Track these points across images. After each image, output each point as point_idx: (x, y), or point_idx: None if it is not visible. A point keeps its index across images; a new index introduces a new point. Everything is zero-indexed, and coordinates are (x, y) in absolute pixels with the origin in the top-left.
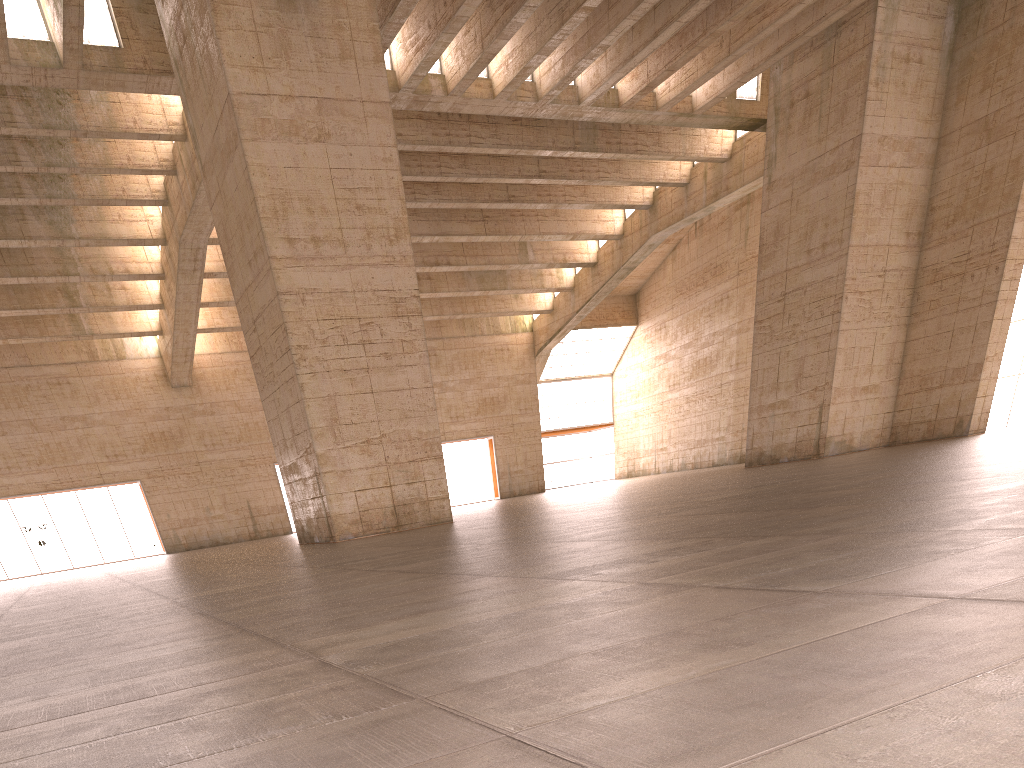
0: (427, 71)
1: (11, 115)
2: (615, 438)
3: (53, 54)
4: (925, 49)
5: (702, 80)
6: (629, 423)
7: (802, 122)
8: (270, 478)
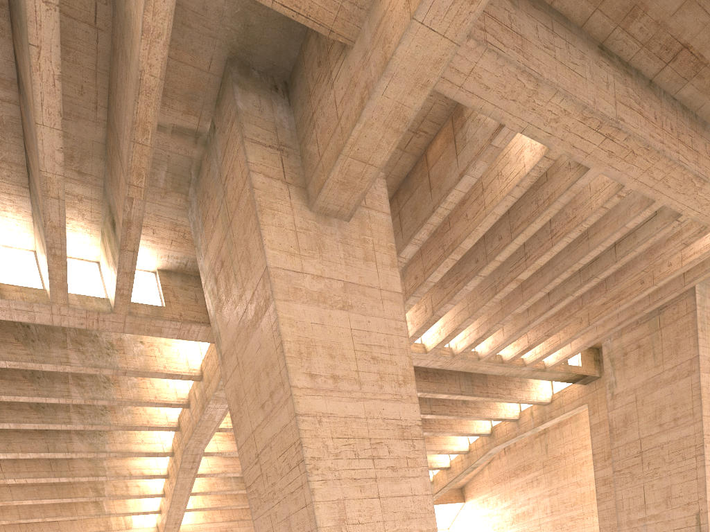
0: None
1: (67, 358)
2: None
3: (107, 304)
4: None
5: (563, 344)
6: None
7: (637, 360)
8: None
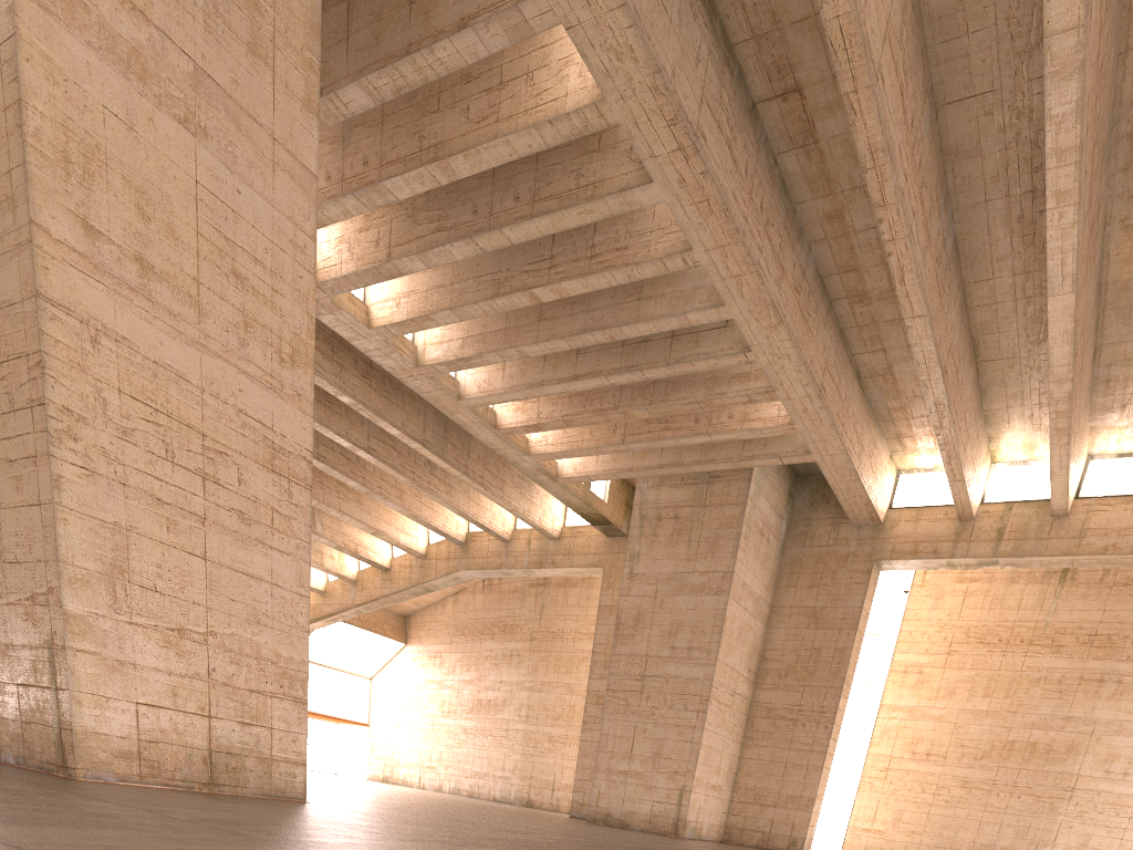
0: None
1: None
2: (370, 739)
3: None
4: (771, 533)
5: (586, 452)
6: (389, 730)
7: (670, 537)
8: None
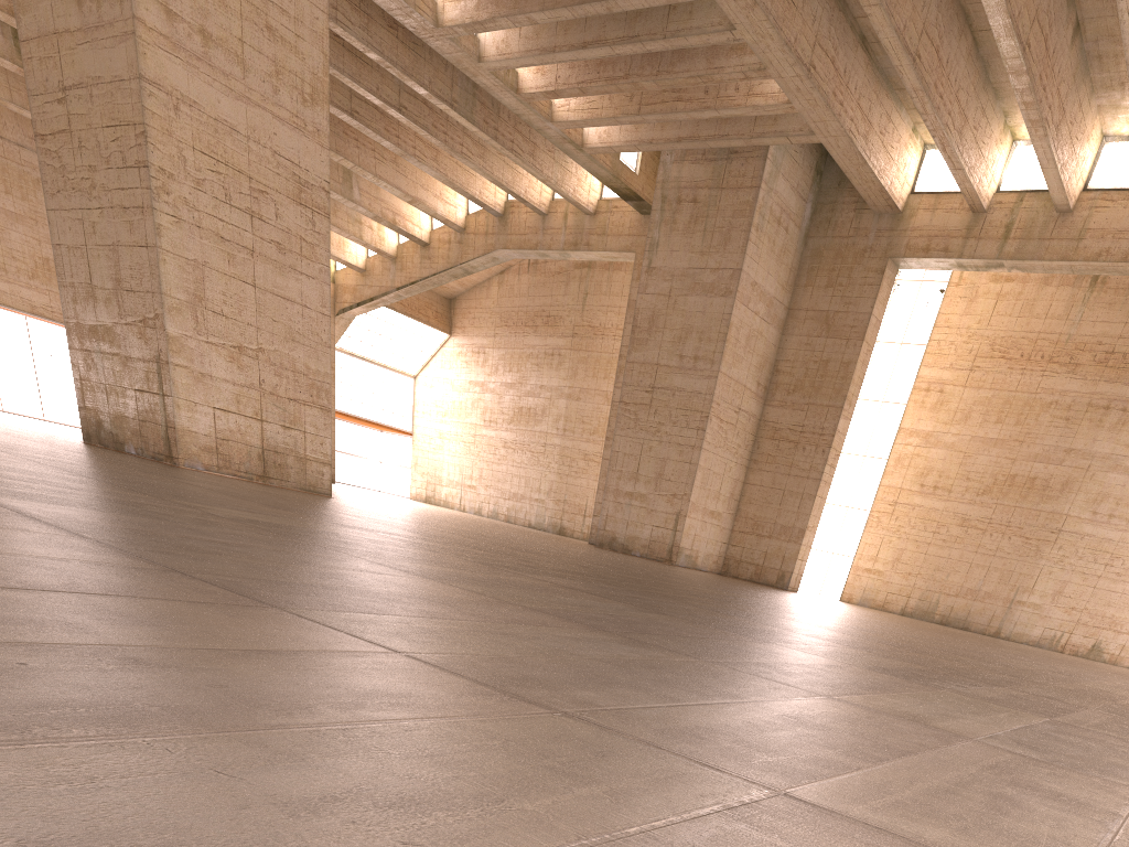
0: None
1: None
2: (413, 452)
3: None
4: (791, 221)
5: (605, 122)
6: (432, 442)
7: (687, 225)
8: None
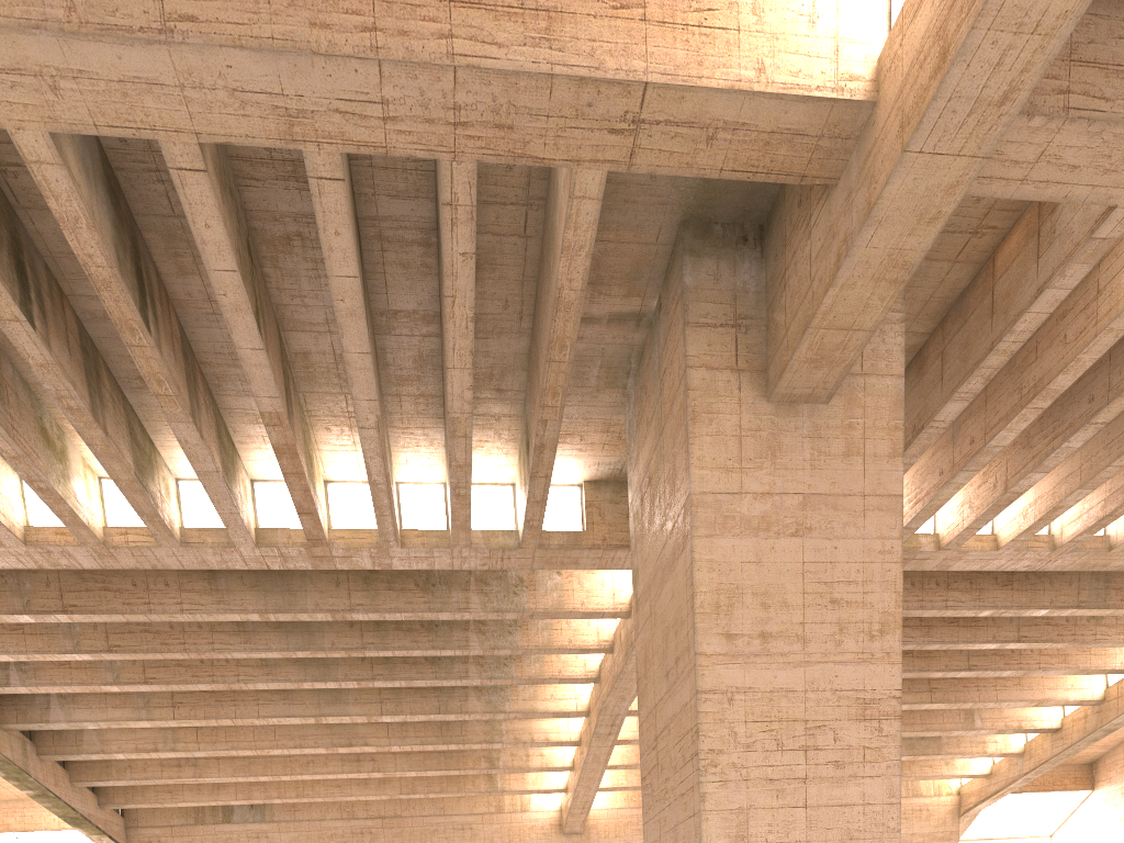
0: (923, 521)
1: (467, 603)
2: None
3: (514, 538)
4: None
5: None
6: None
7: None
8: None
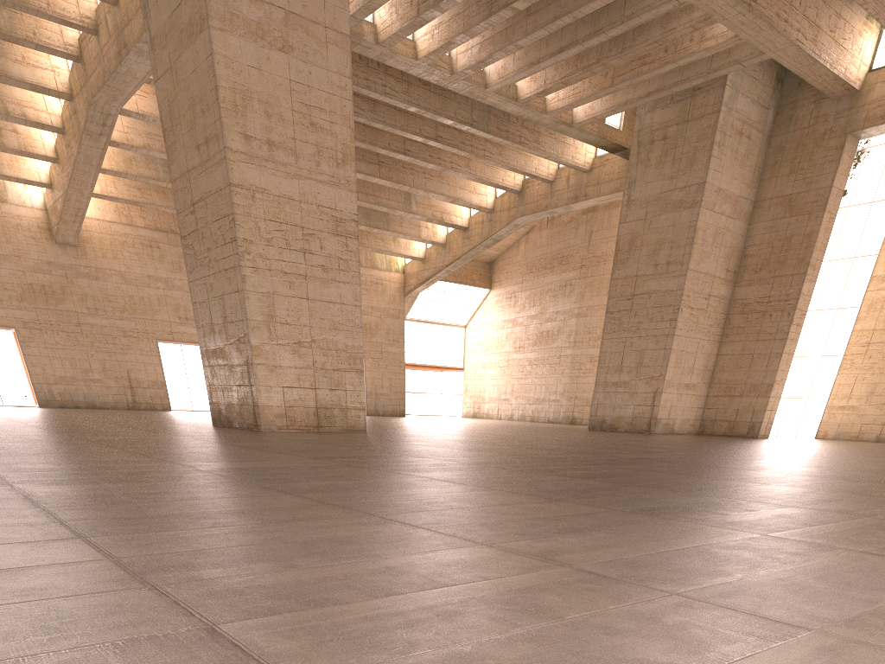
0: (365, 16)
1: None
2: (464, 382)
3: None
4: (753, 129)
5: (586, 100)
6: (477, 371)
7: (659, 159)
8: (152, 354)
